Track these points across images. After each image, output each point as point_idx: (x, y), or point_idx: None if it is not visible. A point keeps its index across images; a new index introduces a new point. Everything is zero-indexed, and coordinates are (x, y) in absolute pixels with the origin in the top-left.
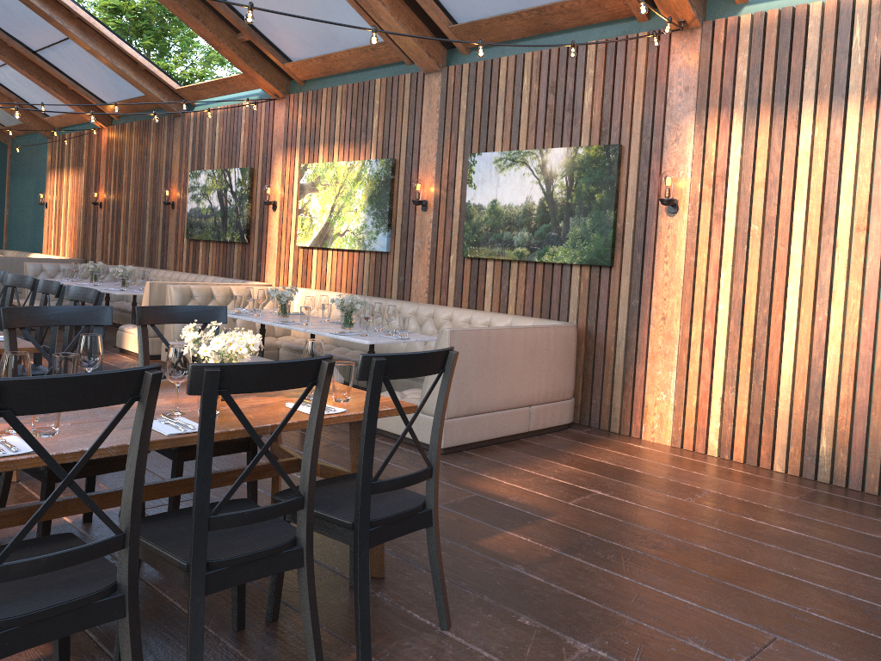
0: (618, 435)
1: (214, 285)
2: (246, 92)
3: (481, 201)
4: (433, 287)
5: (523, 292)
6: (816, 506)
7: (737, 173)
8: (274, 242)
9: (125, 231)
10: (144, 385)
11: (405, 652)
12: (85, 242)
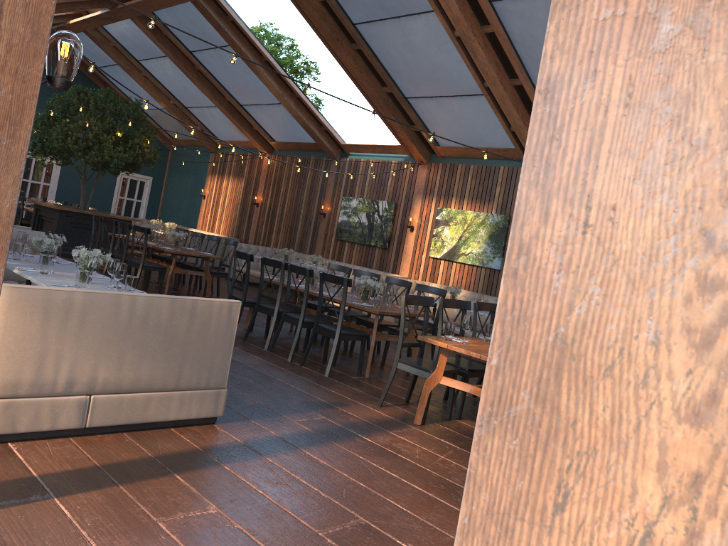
0: None
1: (383, 275)
2: (394, 154)
3: None
4: None
5: None
6: None
7: None
8: (409, 251)
9: (278, 225)
10: None
11: None
12: (240, 227)
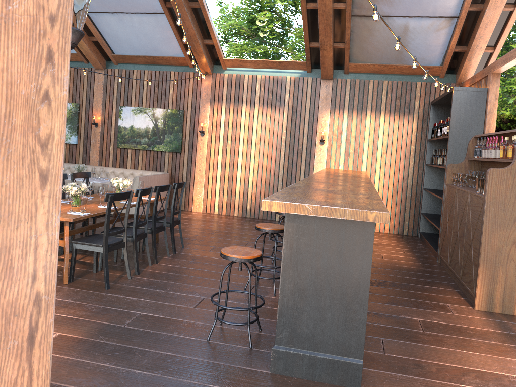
0: (184, 211)
1: None
2: None
3: (126, 126)
4: (101, 159)
5: (145, 161)
6: (248, 222)
7: (223, 124)
8: None
9: None
10: (151, 190)
11: (179, 251)
12: None
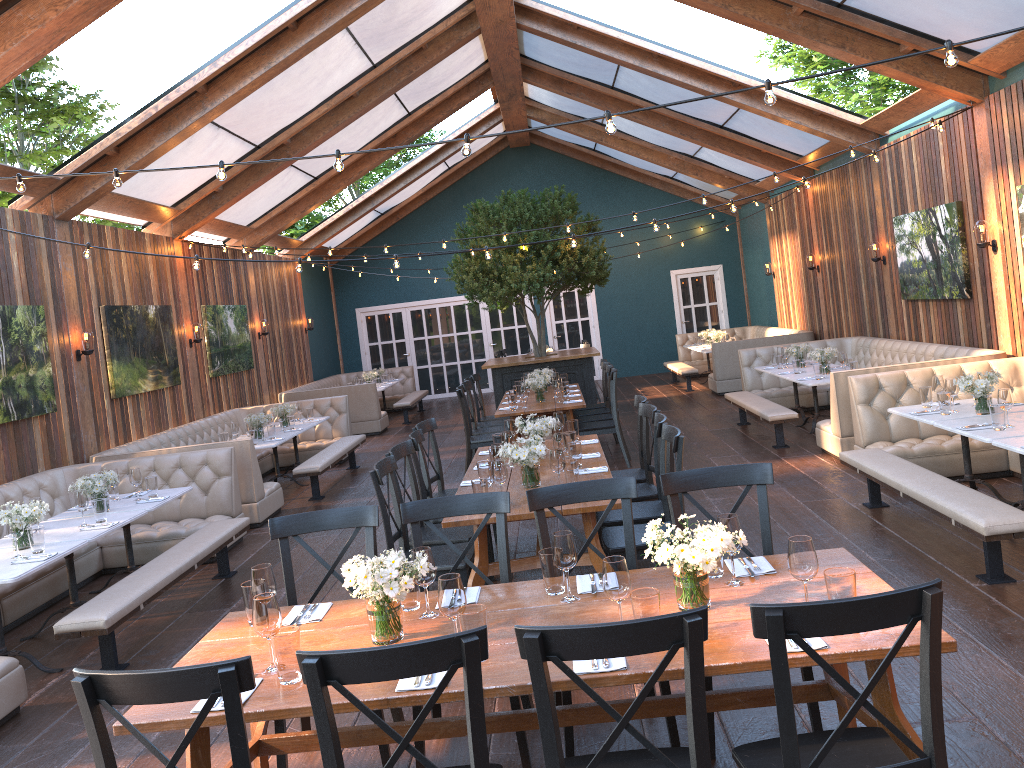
0: None
1: (917, 365)
2: (939, 105)
3: None
4: None
5: None
6: None
7: None
8: (1001, 294)
9: (843, 295)
10: (462, 651)
11: None
12: (810, 311)
